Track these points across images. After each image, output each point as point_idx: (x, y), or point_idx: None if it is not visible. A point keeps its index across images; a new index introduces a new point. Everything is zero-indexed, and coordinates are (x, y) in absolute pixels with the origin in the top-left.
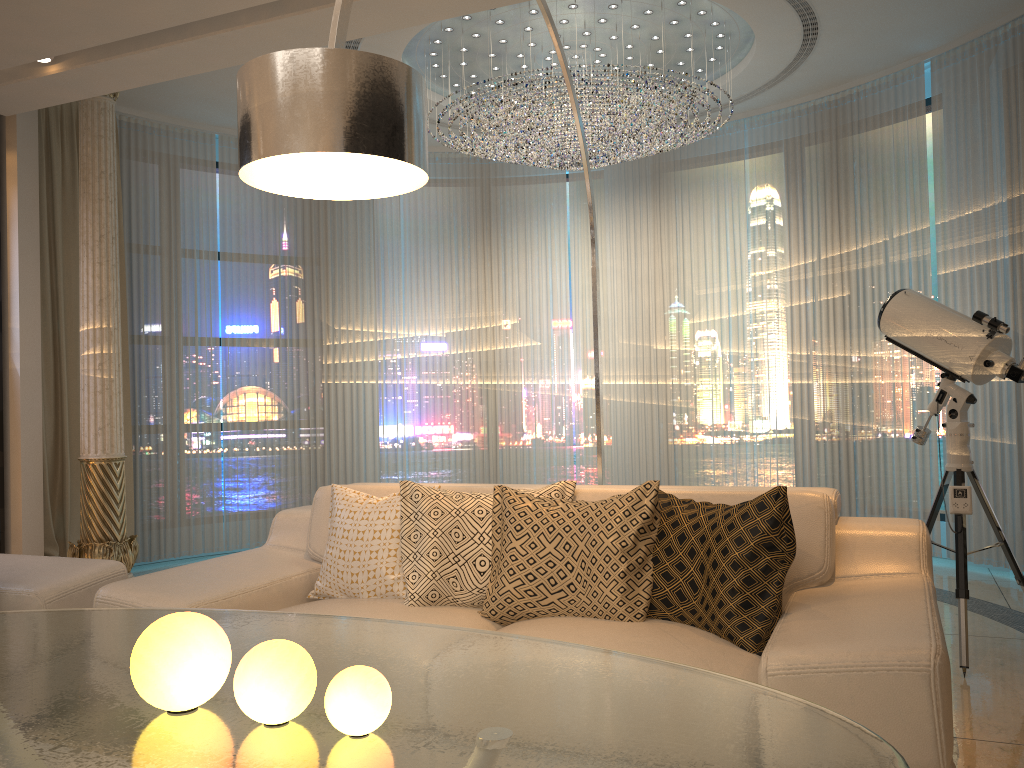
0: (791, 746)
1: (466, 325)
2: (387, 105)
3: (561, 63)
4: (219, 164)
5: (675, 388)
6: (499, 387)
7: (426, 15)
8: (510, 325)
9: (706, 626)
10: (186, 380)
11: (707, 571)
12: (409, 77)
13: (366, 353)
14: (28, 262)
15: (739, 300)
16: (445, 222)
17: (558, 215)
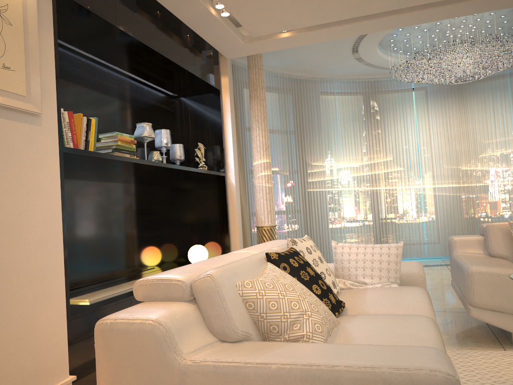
0: None
1: (368, 161)
2: None
3: None
4: None
5: (473, 187)
6: (385, 190)
7: (492, 8)
8: (388, 160)
9: None
10: None
11: None
12: None
13: (325, 176)
14: (233, 130)
15: (507, 145)
16: (356, 112)
17: (409, 107)
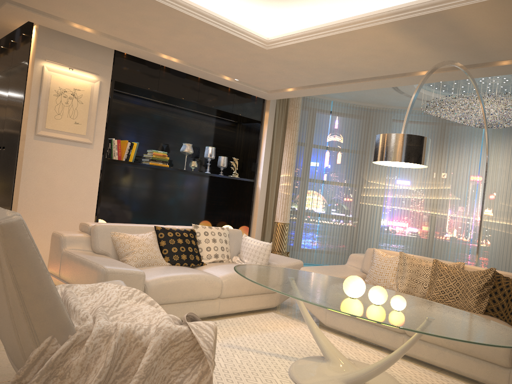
0: (506, 335)
1: (425, 186)
2: (419, 149)
3: (481, 107)
4: (331, 112)
5: None
6: (437, 215)
7: (429, 81)
8: (446, 189)
9: (505, 320)
10: (308, 196)
11: (508, 302)
12: (426, 140)
13: (379, 193)
14: (267, 150)
15: None
16: None
17: (477, 142)
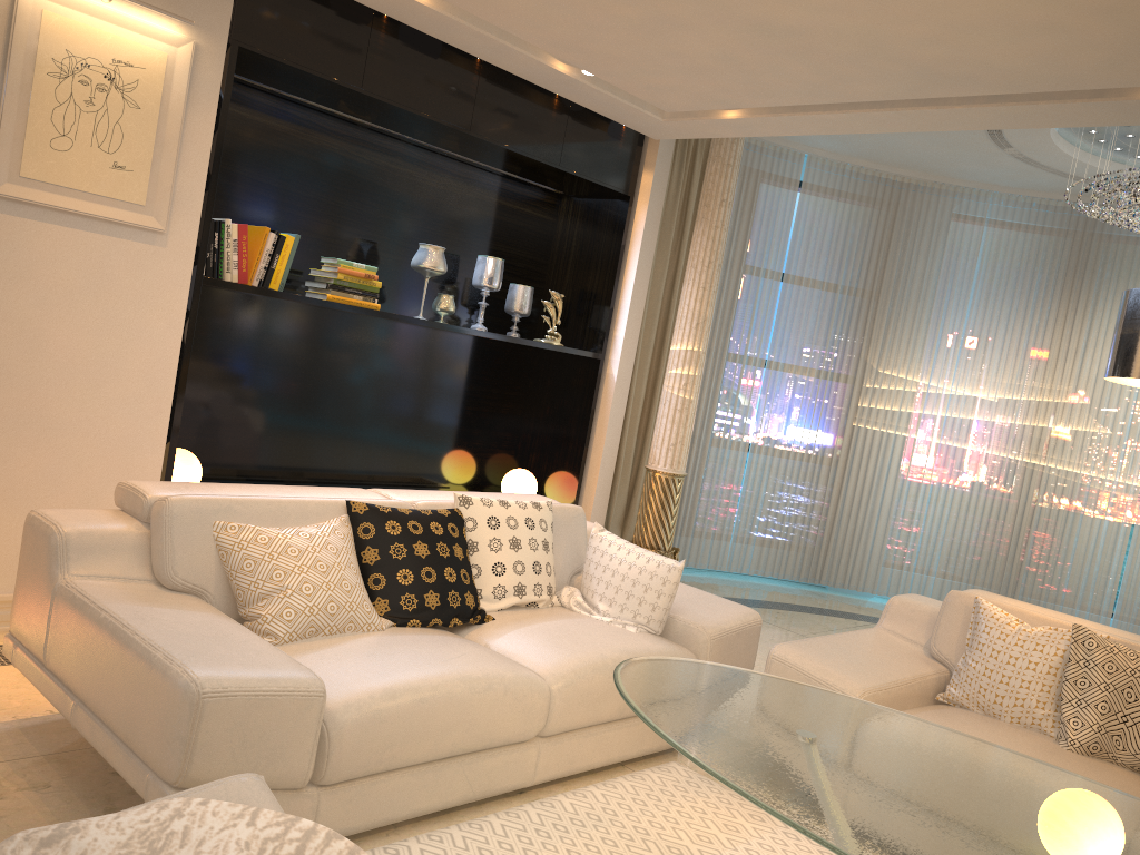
0: None
1: (1024, 394)
2: None
3: None
4: (801, 185)
5: None
6: (1047, 470)
7: None
8: (1077, 404)
9: None
10: (726, 399)
11: None
12: None
13: (905, 403)
14: (641, 277)
15: None
16: (1026, 276)
17: None
